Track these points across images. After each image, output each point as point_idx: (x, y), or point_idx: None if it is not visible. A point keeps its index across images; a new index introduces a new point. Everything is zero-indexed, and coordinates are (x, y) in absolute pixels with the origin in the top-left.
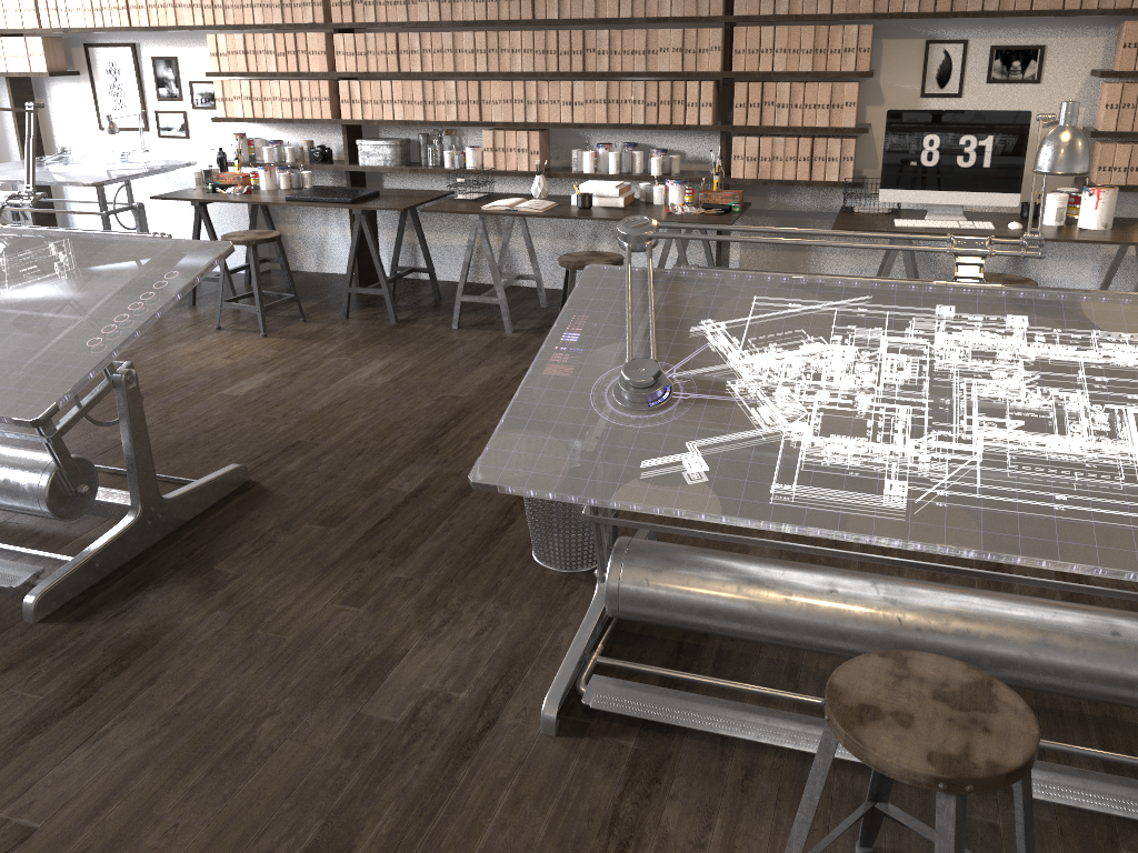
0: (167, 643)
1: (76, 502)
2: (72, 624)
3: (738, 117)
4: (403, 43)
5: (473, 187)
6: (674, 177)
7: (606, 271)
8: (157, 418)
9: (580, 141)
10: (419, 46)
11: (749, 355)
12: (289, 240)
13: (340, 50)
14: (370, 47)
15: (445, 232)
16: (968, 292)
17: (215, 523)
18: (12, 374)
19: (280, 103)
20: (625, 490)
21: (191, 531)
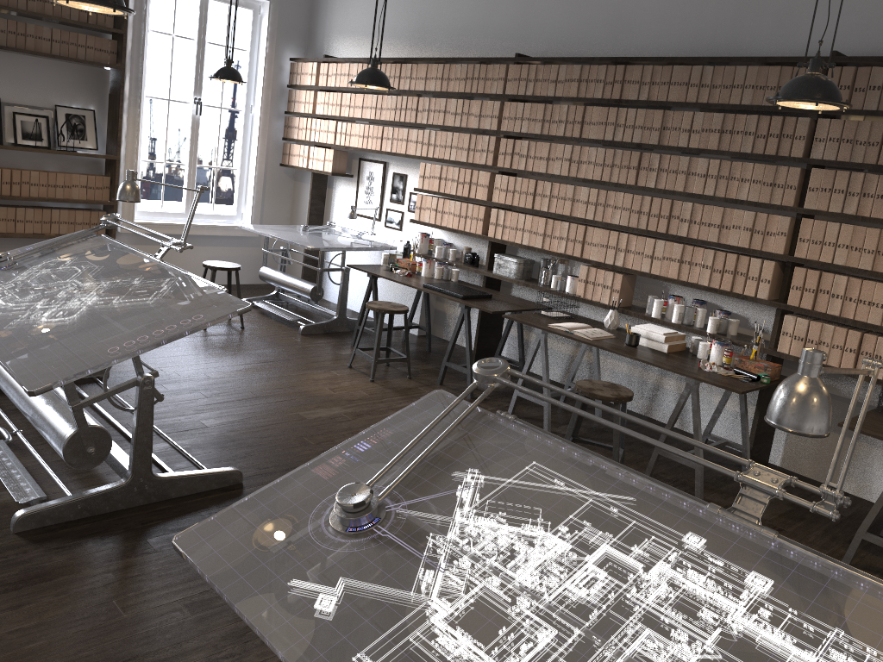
0: (57, 583)
1: (87, 457)
2: (28, 543)
3: (792, 297)
4: (539, 188)
5: (553, 307)
6: (724, 337)
7: (444, 399)
8: (242, 417)
9: (661, 290)
10: (549, 192)
11: (470, 516)
12: (447, 316)
13: (497, 186)
14: (517, 187)
15: (550, 338)
16: (733, 529)
17: (185, 506)
18: (55, 357)
19: (452, 217)
20: (251, 599)
21: (166, 506)
